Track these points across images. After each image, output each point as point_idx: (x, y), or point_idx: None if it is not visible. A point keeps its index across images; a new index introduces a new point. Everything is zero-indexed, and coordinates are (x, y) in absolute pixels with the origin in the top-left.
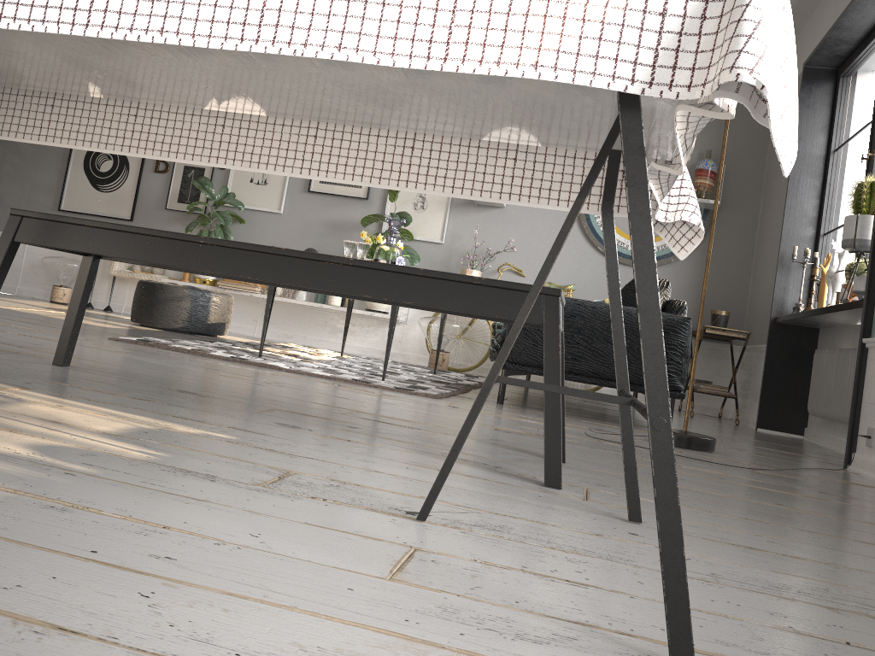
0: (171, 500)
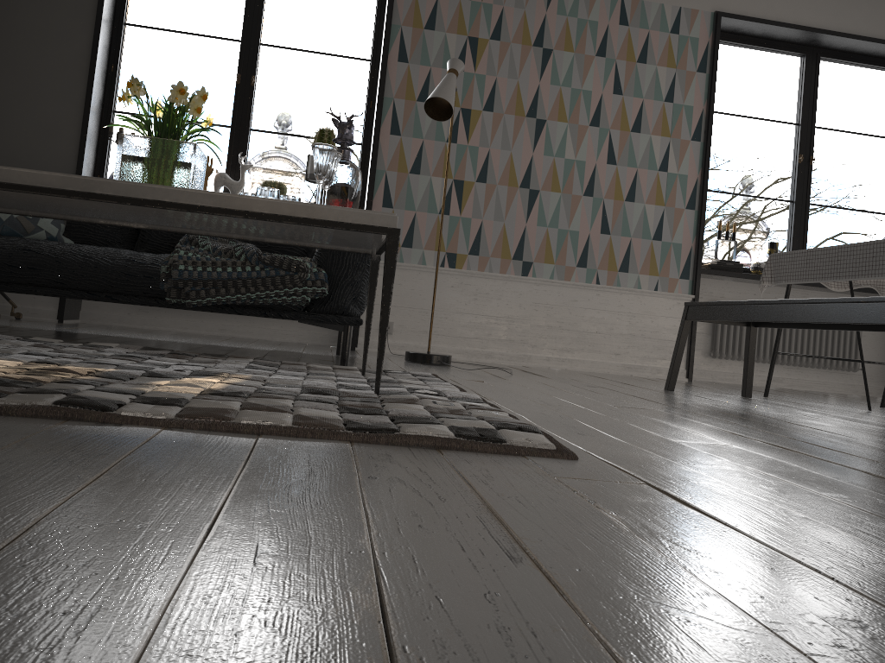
0: None
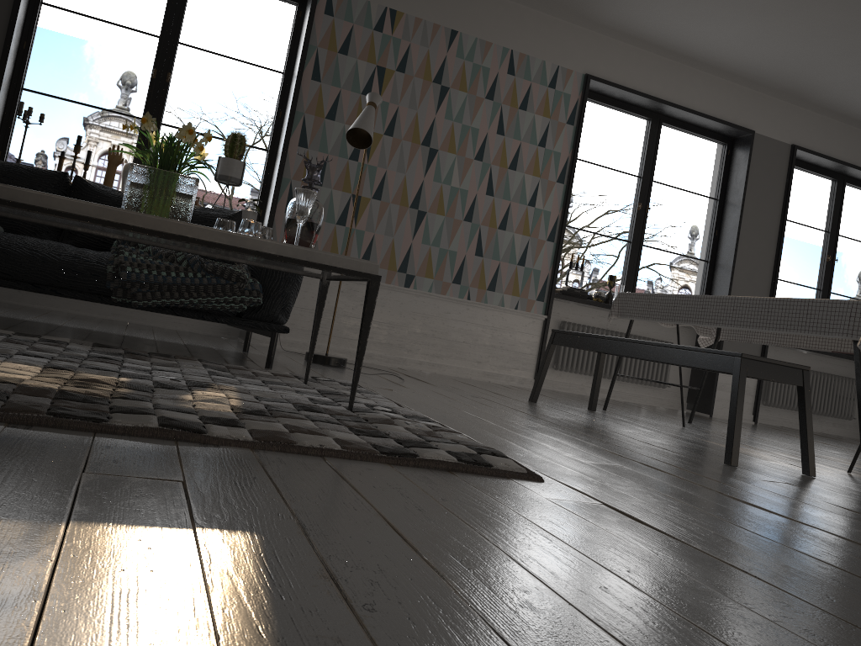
0: (747, 441)
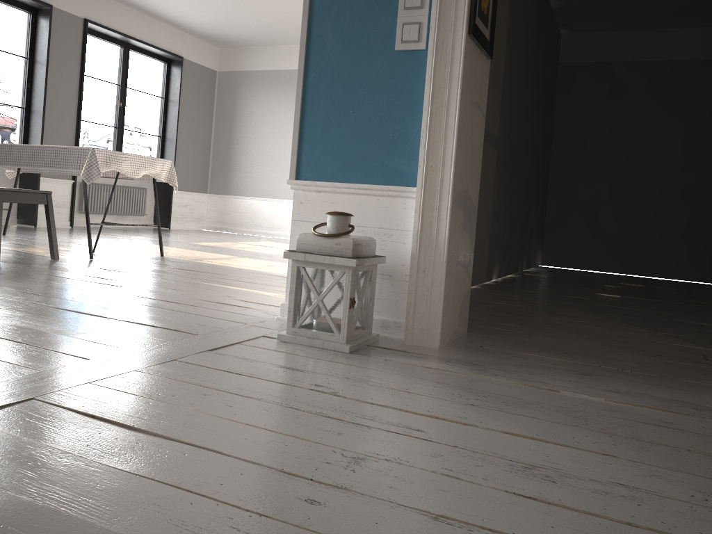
0: (40, 243)
